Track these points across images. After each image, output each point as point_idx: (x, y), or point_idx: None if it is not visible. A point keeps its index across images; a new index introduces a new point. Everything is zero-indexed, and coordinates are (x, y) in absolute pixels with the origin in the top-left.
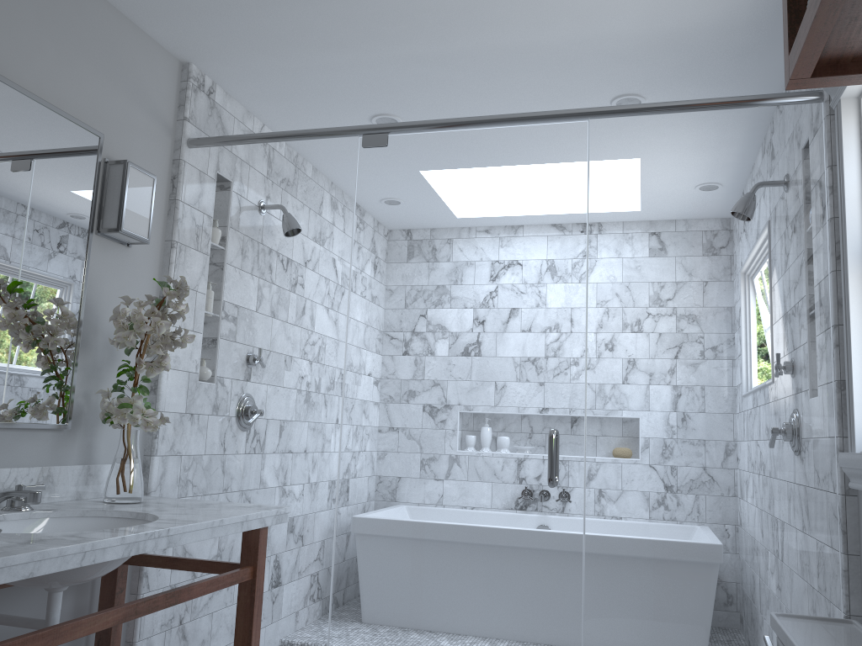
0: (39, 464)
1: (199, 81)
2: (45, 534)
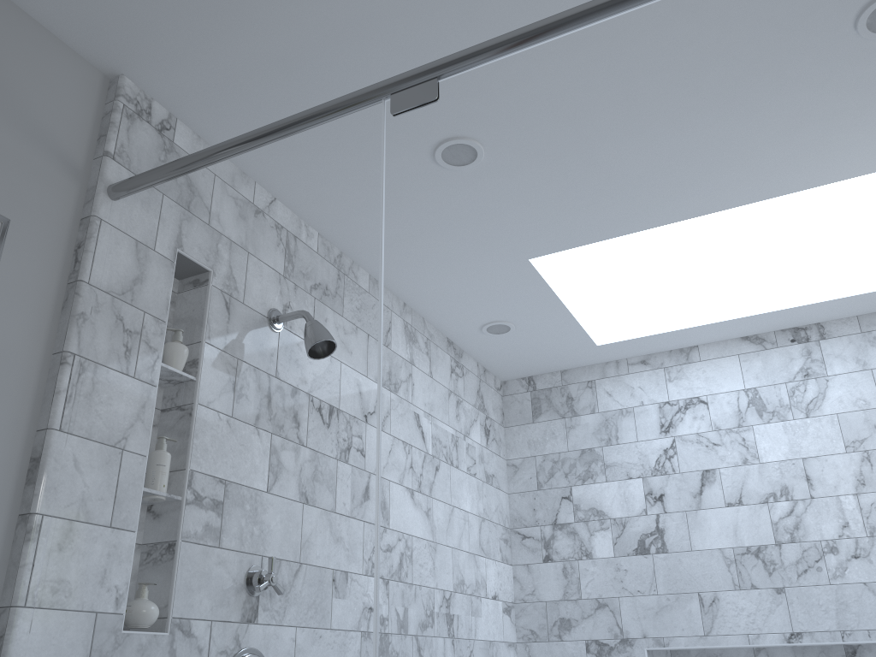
0: None
1: (139, 104)
2: None
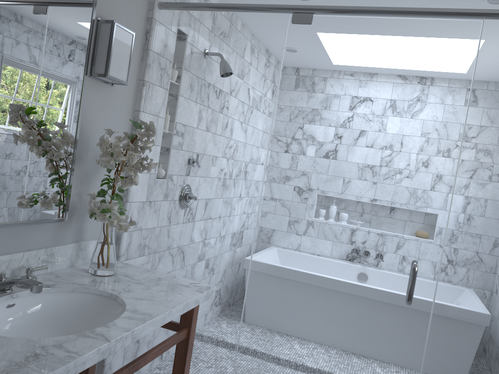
0: (45, 246)
1: None
2: (40, 341)
